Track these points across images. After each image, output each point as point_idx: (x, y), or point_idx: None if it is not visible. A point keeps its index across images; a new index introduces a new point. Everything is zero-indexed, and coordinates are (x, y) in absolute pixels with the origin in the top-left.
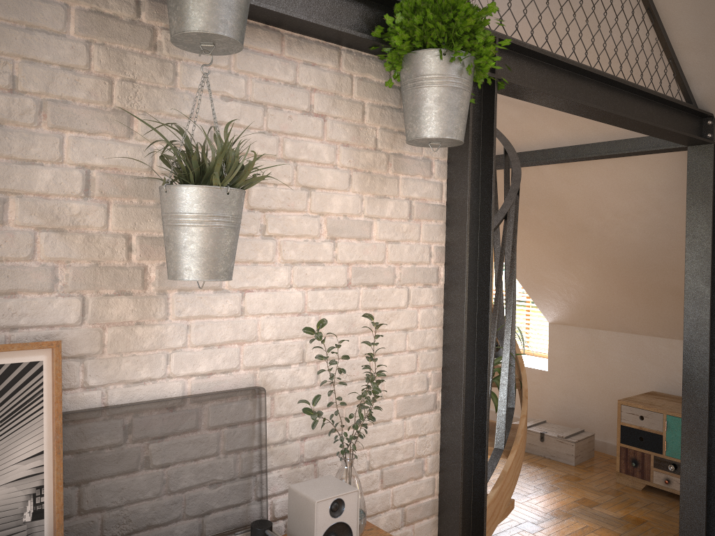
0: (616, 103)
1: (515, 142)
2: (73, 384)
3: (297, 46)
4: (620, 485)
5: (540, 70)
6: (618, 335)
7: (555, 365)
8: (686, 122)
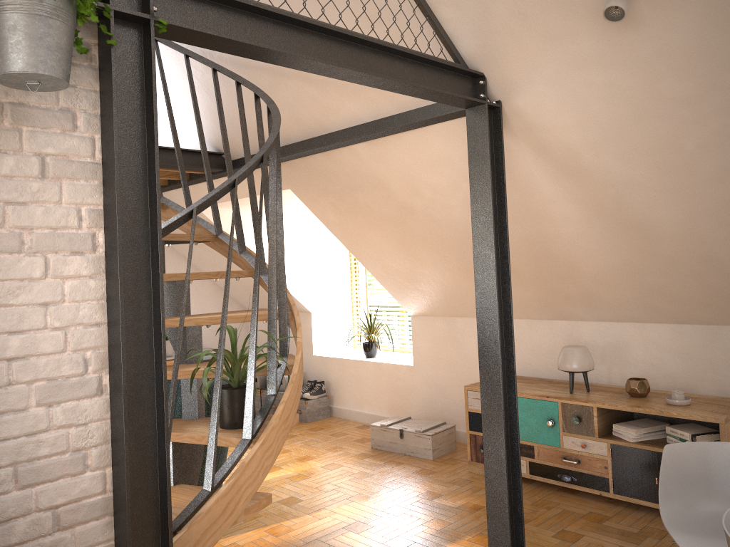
0: (351, 58)
1: (323, 122)
2: None
3: None
4: (471, 474)
5: (233, 17)
6: (473, 321)
7: (419, 358)
8: (453, 82)
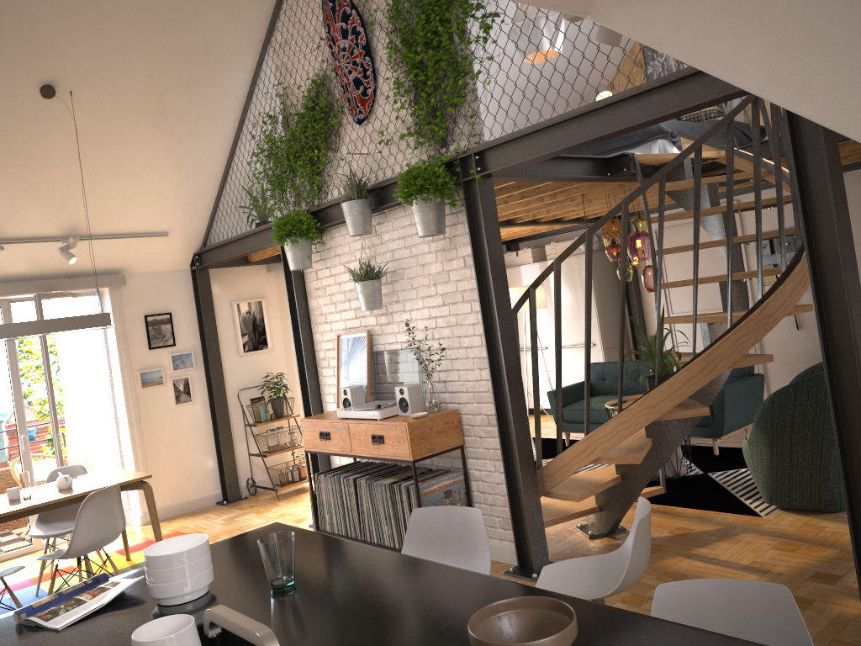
0: (605, 122)
1: None
2: (378, 343)
3: (409, 208)
4: None
5: (520, 145)
6: None
7: None
8: None
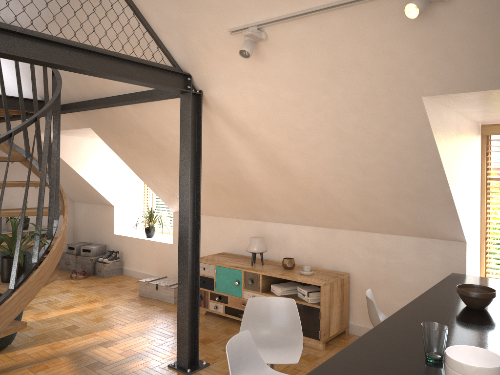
0: (93, 63)
1: (104, 89)
2: None
3: None
4: None
5: (6, 38)
6: (208, 217)
7: (176, 239)
8: (169, 78)
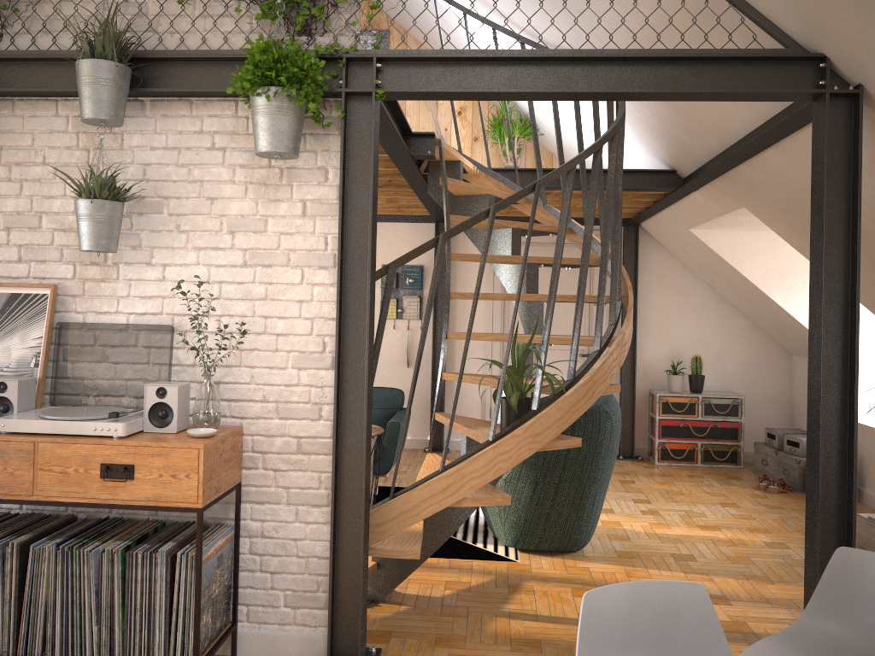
0: (595, 78)
1: (726, 129)
2: (70, 309)
3: (202, 106)
4: None
5: (456, 70)
6: None
7: None
8: (771, 73)
